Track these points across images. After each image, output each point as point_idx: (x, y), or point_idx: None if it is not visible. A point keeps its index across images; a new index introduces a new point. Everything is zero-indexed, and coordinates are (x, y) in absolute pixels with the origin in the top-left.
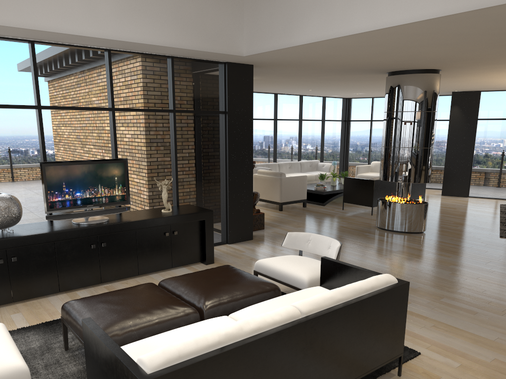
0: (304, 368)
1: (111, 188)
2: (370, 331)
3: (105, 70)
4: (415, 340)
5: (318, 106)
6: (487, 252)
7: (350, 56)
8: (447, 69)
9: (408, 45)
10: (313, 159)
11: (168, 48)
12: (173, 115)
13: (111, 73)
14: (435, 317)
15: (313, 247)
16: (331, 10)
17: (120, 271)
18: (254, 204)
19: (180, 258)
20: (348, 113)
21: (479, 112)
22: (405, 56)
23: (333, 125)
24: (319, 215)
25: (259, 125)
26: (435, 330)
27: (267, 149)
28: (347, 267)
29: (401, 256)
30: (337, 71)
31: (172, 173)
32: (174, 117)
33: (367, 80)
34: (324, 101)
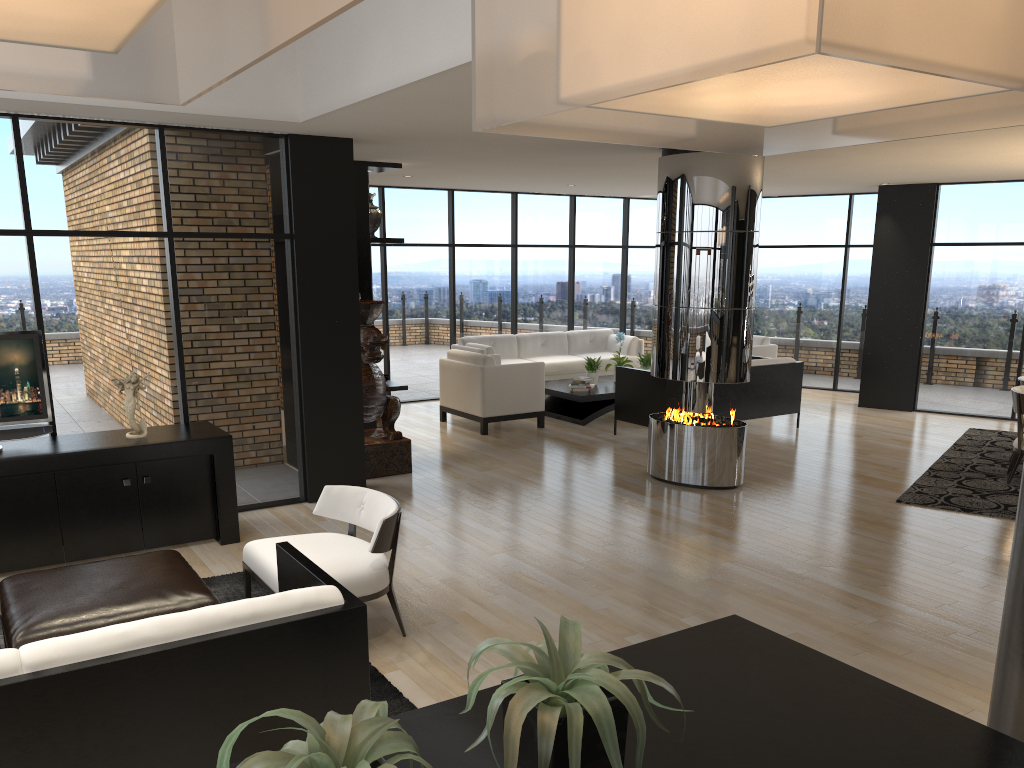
0: None
1: (6, 389)
2: (245, 707)
3: (12, 155)
4: None
5: (613, 218)
6: (833, 536)
7: None
8: None
9: None
10: (602, 327)
11: (122, 109)
12: (169, 243)
13: (22, 162)
14: None
15: (367, 518)
16: (399, 27)
17: (21, 554)
18: (390, 421)
19: (162, 531)
20: None
21: (937, 230)
22: None
23: (649, 256)
24: (555, 445)
25: (477, 258)
26: None
27: (495, 307)
28: (299, 566)
29: (636, 539)
30: (551, 149)
31: (173, 359)
32: (171, 246)
33: (649, 164)
34: (627, 208)
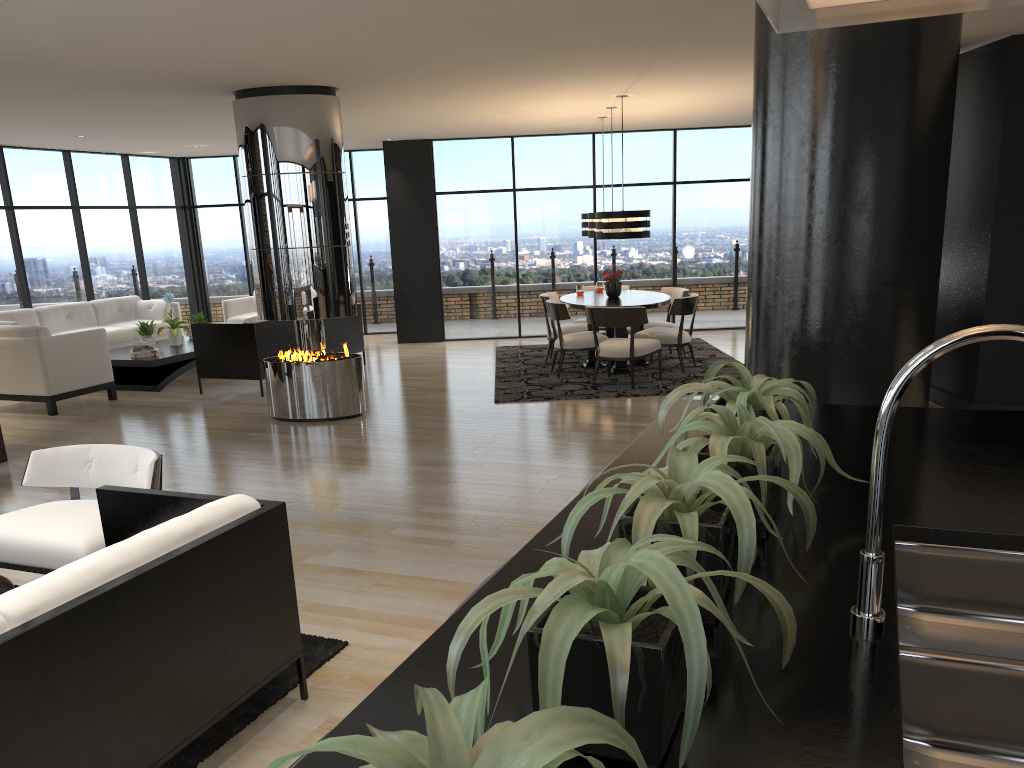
0: (44, 745)
1: None
2: (211, 623)
3: None
4: (339, 620)
5: (114, 176)
6: (474, 432)
7: (126, 45)
8: (350, 88)
9: (242, 21)
10: (124, 295)
11: None
12: None
13: None
14: (378, 567)
15: (101, 475)
16: None
17: None
18: None
19: None
20: (187, 190)
21: (437, 180)
22: (250, 51)
23: (159, 217)
24: (148, 411)
25: None
26: (378, 591)
27: (1, 279)
28: (156, 498)
29: (319, 466)
30: (118, 86)
31: None
32: None
33: (200, 110)
34: (128, 165)
